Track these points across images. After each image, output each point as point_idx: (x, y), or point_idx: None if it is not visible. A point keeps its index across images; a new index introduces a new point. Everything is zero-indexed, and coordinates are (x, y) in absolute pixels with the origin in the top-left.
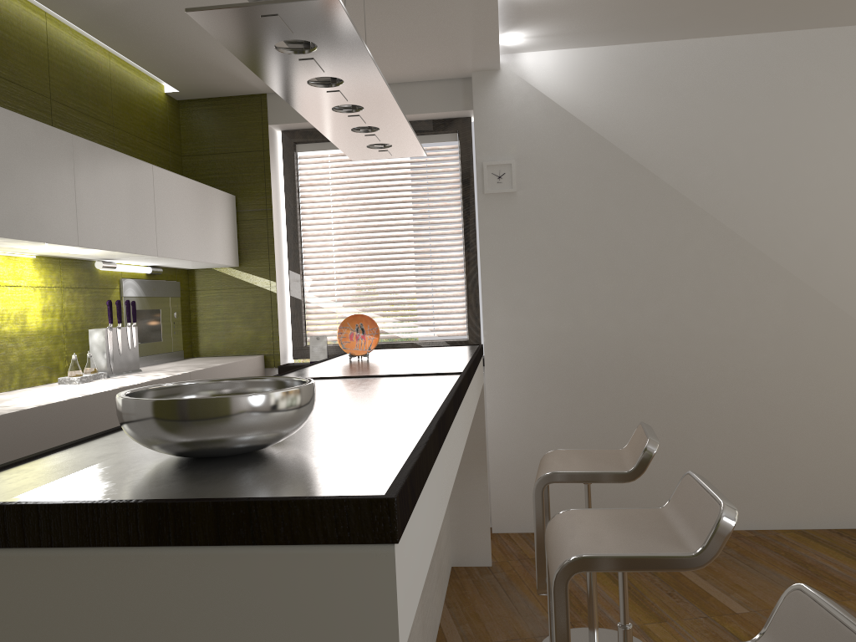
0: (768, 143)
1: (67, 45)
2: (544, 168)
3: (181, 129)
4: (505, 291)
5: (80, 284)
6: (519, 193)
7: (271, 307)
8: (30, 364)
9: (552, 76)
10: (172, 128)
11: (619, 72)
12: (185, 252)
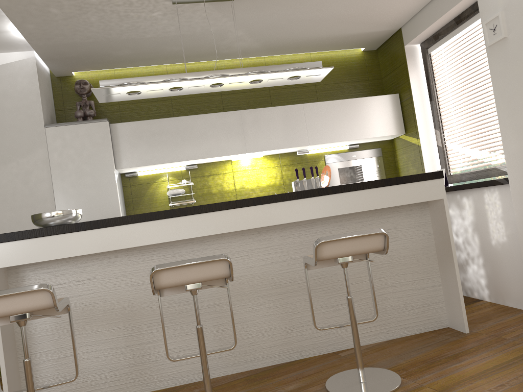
0: None
1: (278, 63)
2: (522, 7)
3: (380, 64)
4: (512, 120)
5: (293, 162)
6: (509, 36)
7: (419, 154)
8: None
9: None
10: (371, 67)
11: None
12: (337, 138)
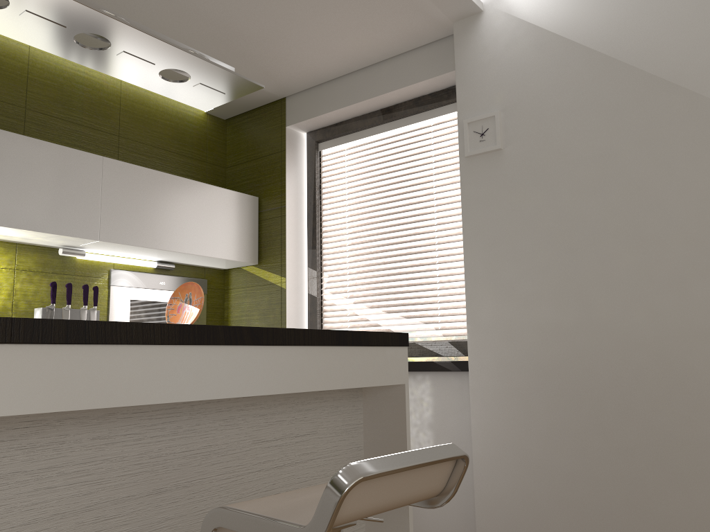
0: None
1: (58, 66)
2: (536, 113)
3: (227, 144)
4: (491, 274)
5: (45, 269)
6: (507, 150)
7: (281, 303)
8: None
9: (543, 0)
10: (213, 143)
11: None
12: (153, 241)
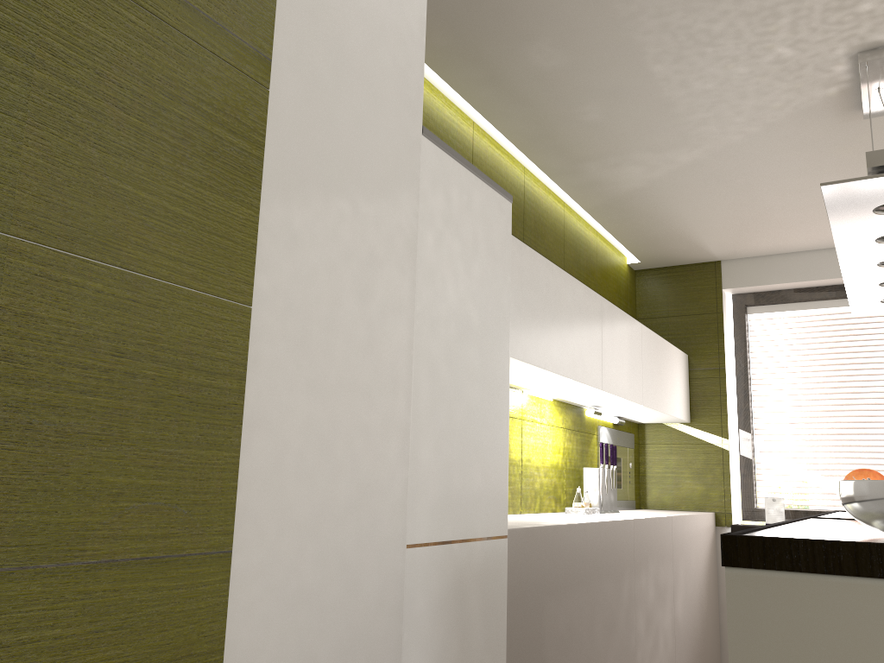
0: None
1: (574, 227)
2: None
3: (636, 295)
4: None
5: (574, 427)
6: None
7: (722, 464)
8: (545, 492)
9: None
10: (630, 294)
11: None
12: (658, 404)
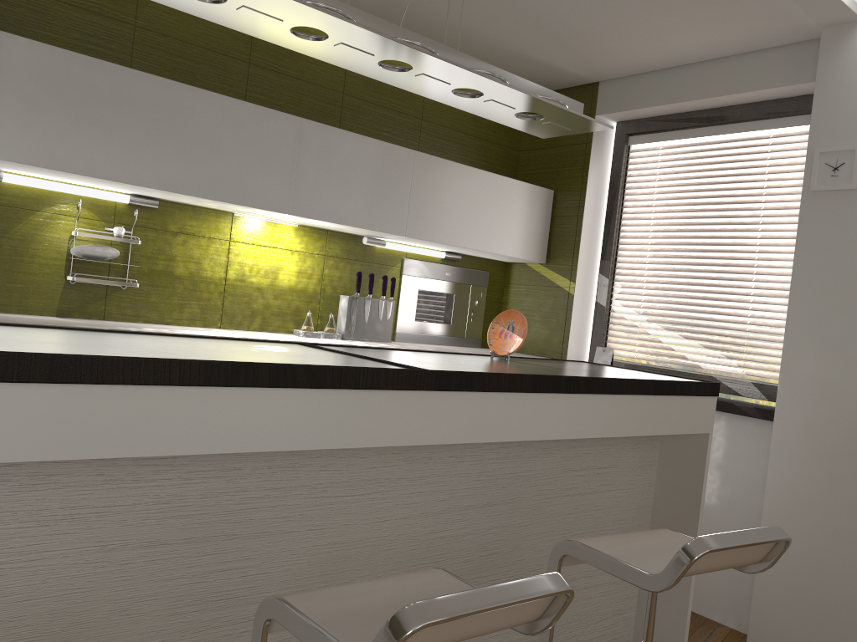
0: None
1: None
2: None
3: None
4: (818, 325)
5: (349, 256)
6: None
7: (566, 309)
8: (275, 313)
9: None
10: None
11: None
12: (451, 238)
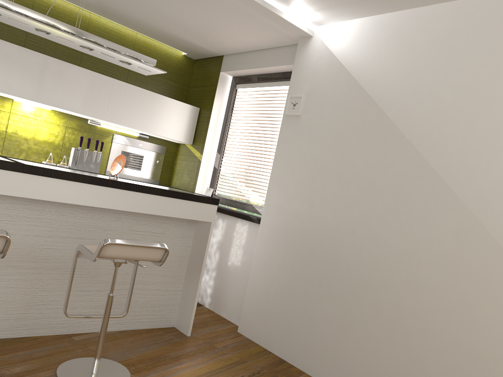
0: (475, 89)
1: (103, 25)
2: (319, 101)
3: (193, 74)
4: (280, 179)
5: (81, 129)
6: (302, 116)
7: (197, 168)
8: (34, 152)
9: (338, 39)
10: (185, 72)
11: (378, 33)
12: (133, 125)
